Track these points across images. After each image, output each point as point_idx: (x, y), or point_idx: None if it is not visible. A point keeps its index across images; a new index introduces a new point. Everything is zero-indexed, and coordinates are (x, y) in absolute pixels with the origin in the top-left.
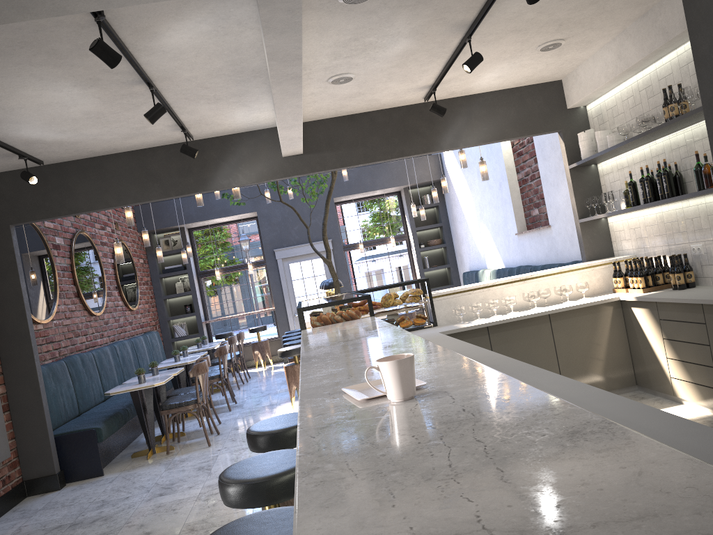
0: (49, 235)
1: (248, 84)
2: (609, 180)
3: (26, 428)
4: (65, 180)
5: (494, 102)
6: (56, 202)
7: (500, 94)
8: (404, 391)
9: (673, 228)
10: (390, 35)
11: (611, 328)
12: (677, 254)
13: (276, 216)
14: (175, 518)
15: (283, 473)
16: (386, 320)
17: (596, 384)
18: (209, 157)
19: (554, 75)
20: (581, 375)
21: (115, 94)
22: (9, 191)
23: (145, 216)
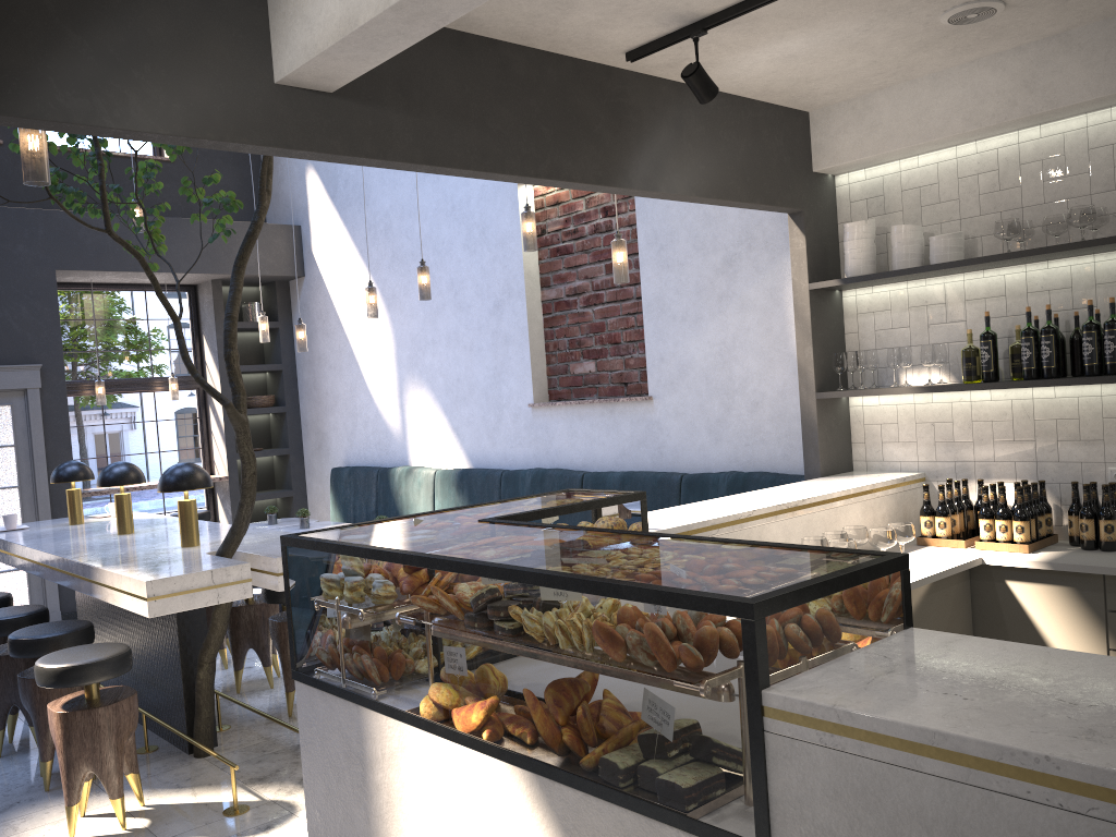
0: None
1: None
2: (875, 324)
3: None
4: None
5: (718, 115)
6: None
7: (727, 102)
8: None
9: (1061, 432)
10: None
11: (958, 620)
12: (1092, 482)
13: None
14: None
15: None
16: None
17: None
18: (27, 1)
19: (824, 96)
20: None
21: None
22: None
23: None
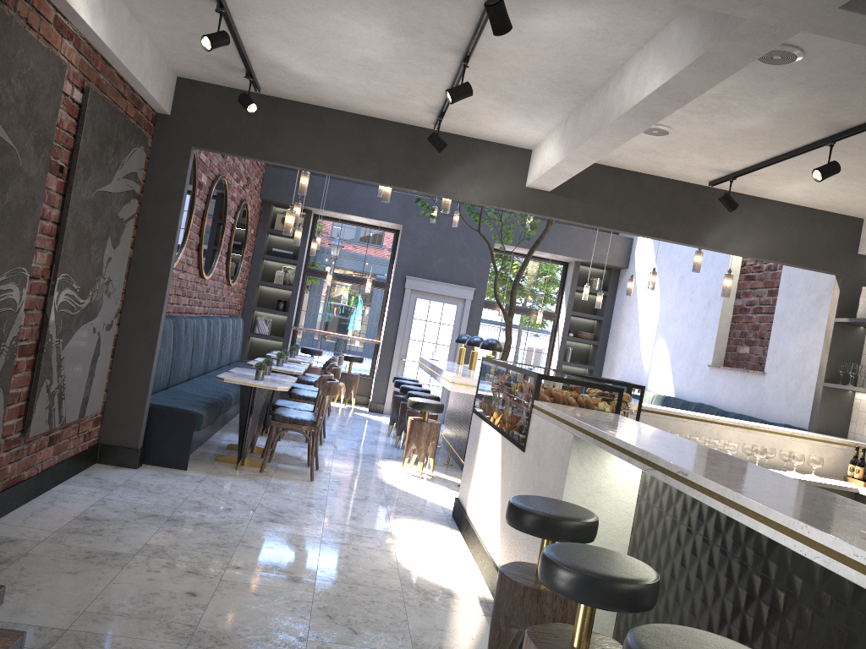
0: (199, 169)
1: (558, 97)
2: None
3: (124, 384)
4: (274, 119)
5: (781, 215)
6: (253, 140)
7: (790, 209)
8: None
9: None
10: (756, 107)
11: None
12: None
13: (423, 239)
14: (302, 557)
15: (640, 581)
16: None
17: None
18: (444, 156)
19: (862, 211)
20: None
21: (417, 52)
22: (206, 107)
23: (274, 182)
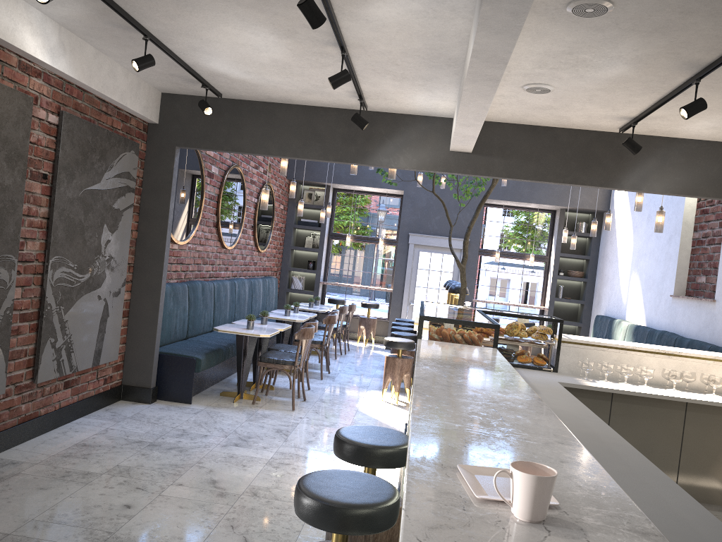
0: (207, 163)
1: (439, 71)
2: None
3: (137, 337)
4: (236, 117)
5: (698, 152)
6: (222, 136)
7: (707, 145)
8: (534, 513)
9: None
10: (609, 57)
11: None
12: None
13: (421, 201)
14: (242, 475)
15: (363, 506)
16: (505, 349)
17: (716, 495)
18: (377, 132)
19: None
20: (702, 478)
21: (307, 50)
22: (184, 114)
23: (297, 165)
